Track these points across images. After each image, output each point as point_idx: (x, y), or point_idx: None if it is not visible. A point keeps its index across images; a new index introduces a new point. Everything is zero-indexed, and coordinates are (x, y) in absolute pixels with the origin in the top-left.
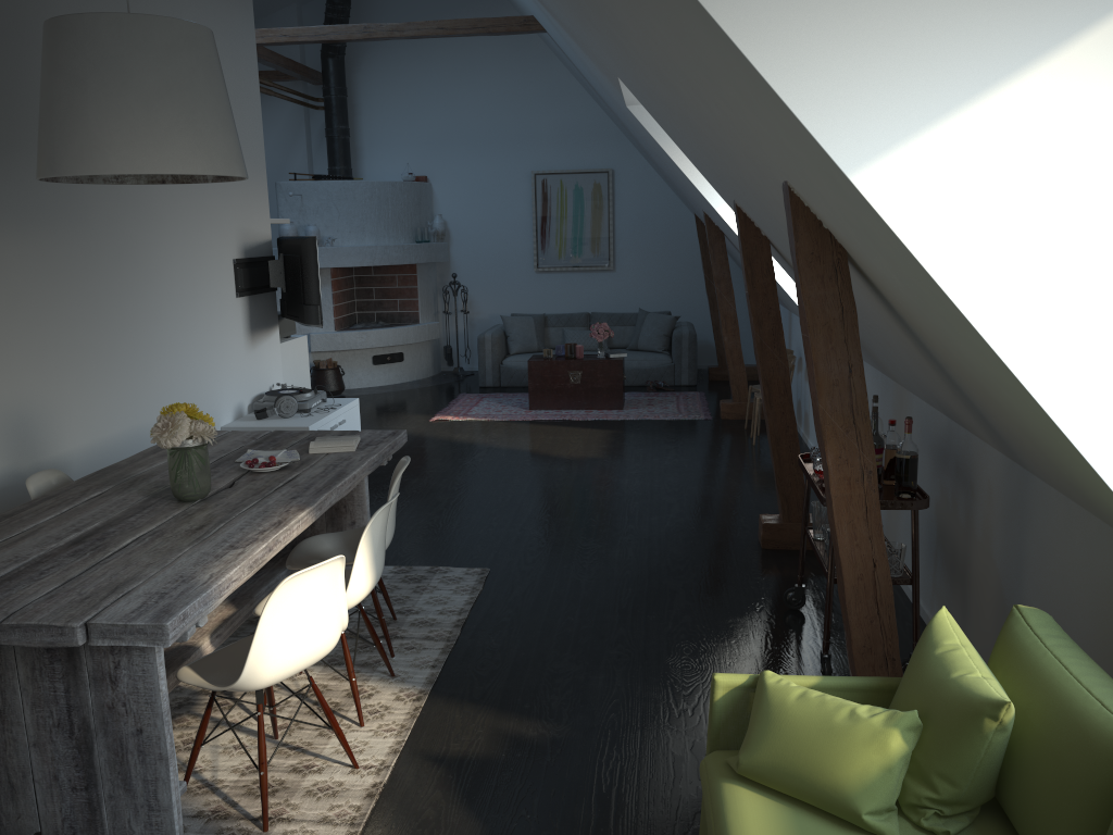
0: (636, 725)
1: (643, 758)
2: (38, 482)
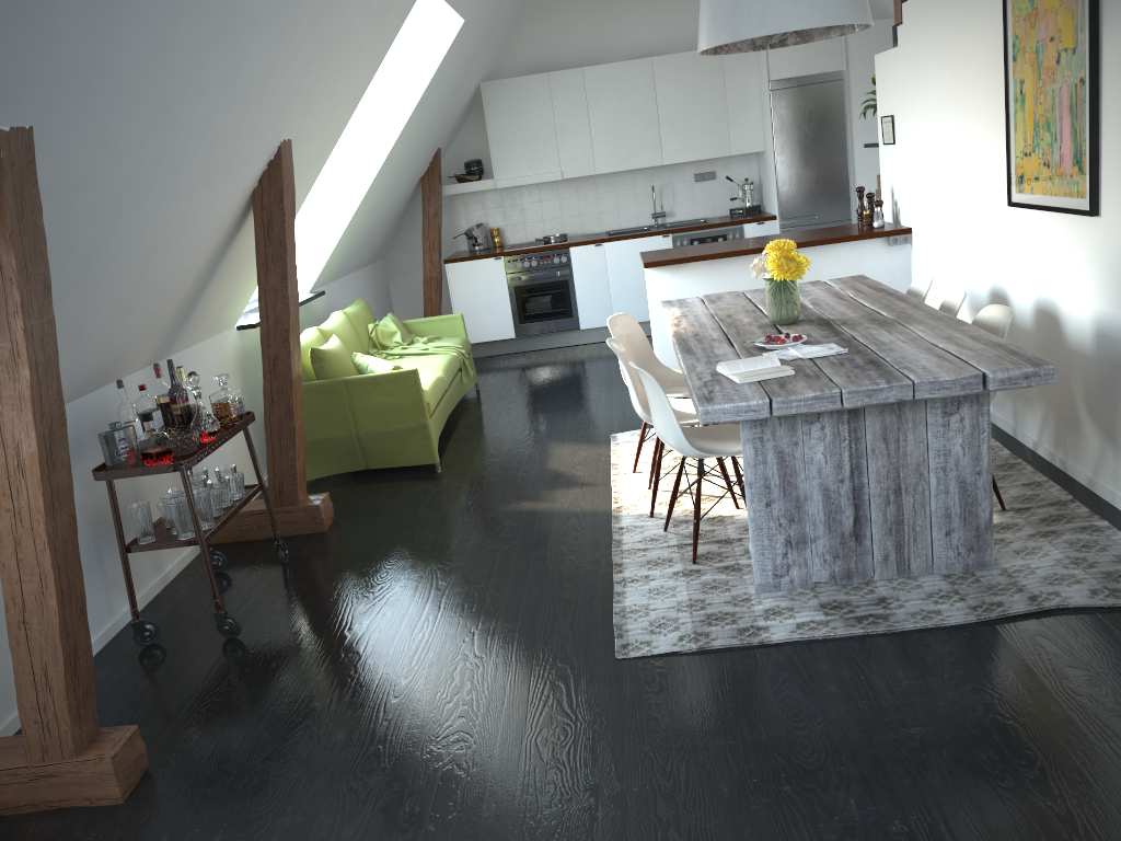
0: (451, 517)
1: (451, 503)
2: (992, 312)
